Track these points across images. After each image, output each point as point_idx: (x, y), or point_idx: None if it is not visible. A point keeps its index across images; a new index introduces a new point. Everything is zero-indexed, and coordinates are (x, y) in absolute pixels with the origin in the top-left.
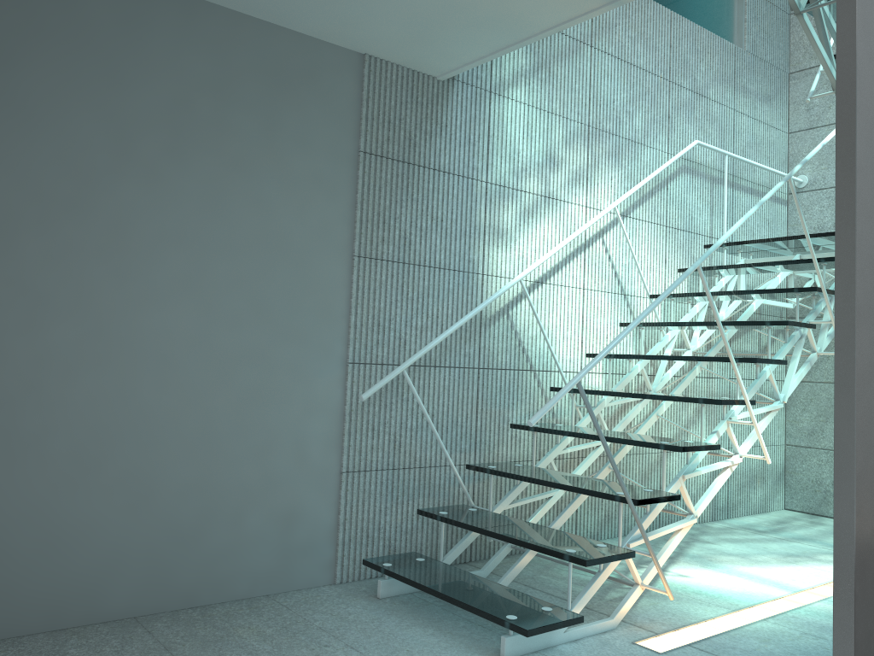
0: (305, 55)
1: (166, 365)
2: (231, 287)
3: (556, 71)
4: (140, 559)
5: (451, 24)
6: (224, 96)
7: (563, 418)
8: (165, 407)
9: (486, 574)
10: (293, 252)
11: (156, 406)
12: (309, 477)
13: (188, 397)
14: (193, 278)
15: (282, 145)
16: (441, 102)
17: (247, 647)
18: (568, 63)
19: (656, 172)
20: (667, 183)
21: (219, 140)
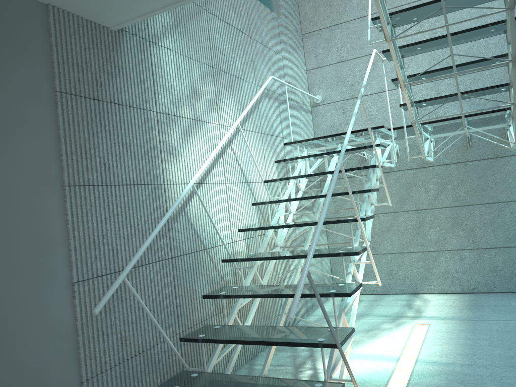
0: None
1: None
2: None
3: (189, 27)
4: None
5: None
6: None
7: (227, 278)
8: None
9: None
10: (7, 191)
11: None
12: None
13: None
14: None
15: None
16: (116, 49)
17: None
18: (194, 21)
19: (256, 98)
20: (257, 104)
21: None
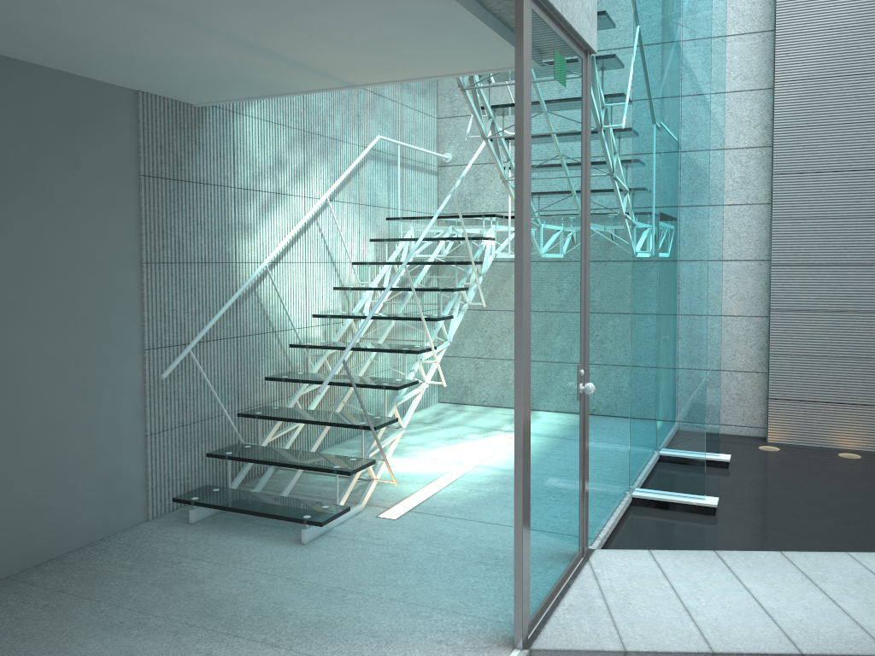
0: (92, 97)
1: (9, 376)
2: (53, 303)
3: None
4: (6, 532)
5: (224, 84)
6: (32, 141)
7: (296, 364)
8: (12, 410)
9: (260, 490)
10: (97, 267)
11: (5, 410)
12: (123, 444)
13: (29, 399)
14: (23, 301)
15: (81, 178)
16: (198, 125)
17: (122, 576)
18: None
19: (353, 166)
20: (358, 169)
21: (32, 180)
